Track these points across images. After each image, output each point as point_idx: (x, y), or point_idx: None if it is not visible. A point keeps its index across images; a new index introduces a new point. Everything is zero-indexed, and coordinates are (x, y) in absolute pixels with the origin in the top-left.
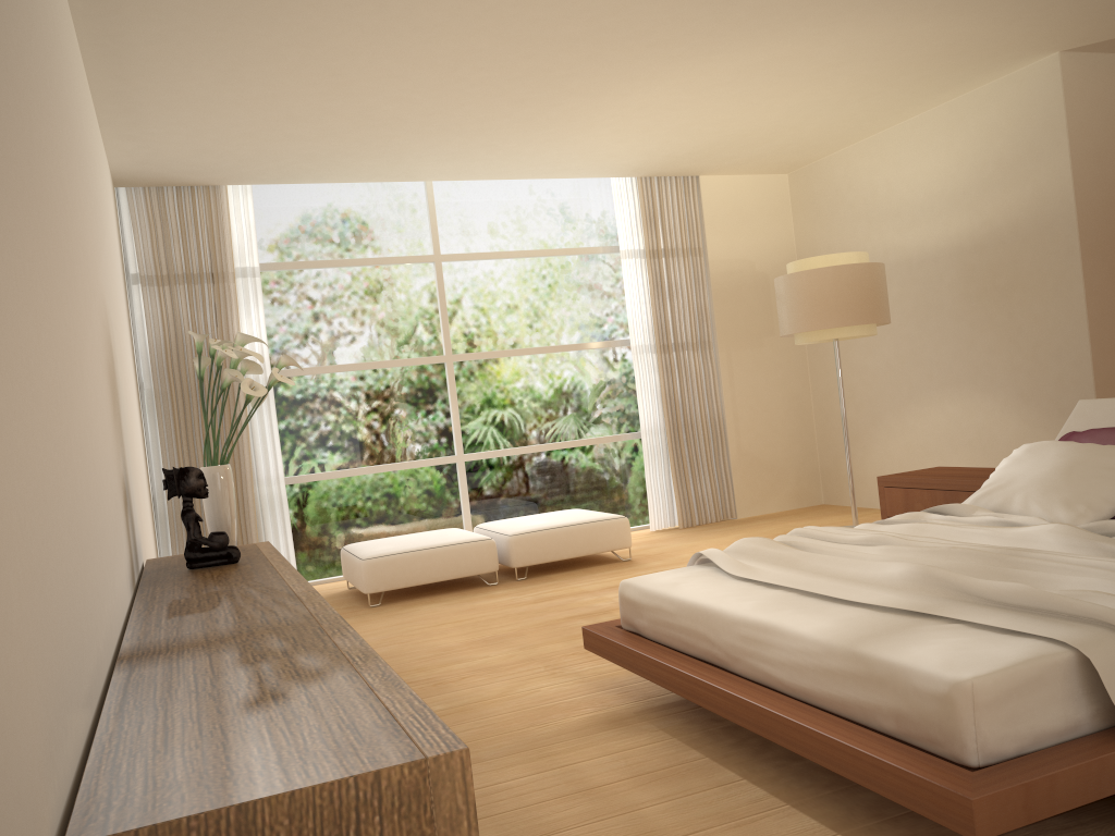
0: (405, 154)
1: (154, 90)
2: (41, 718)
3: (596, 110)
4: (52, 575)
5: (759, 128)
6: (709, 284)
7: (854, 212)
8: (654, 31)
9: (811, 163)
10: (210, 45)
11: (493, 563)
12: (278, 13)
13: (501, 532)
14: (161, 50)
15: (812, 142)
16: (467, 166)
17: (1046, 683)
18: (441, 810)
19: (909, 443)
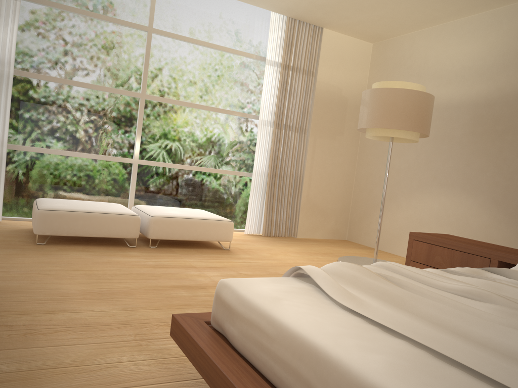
0: None
1: None
2: None
3: None
4: None
5: None
6: (313, 95)
7: (410, 72)
8: None
9: (389, 39)
10: None
11: (135, 232)
12: None
13: (147, 213)
14: None
15: (399, 19)
16: None
17: None
18: None
19: (410, 216)
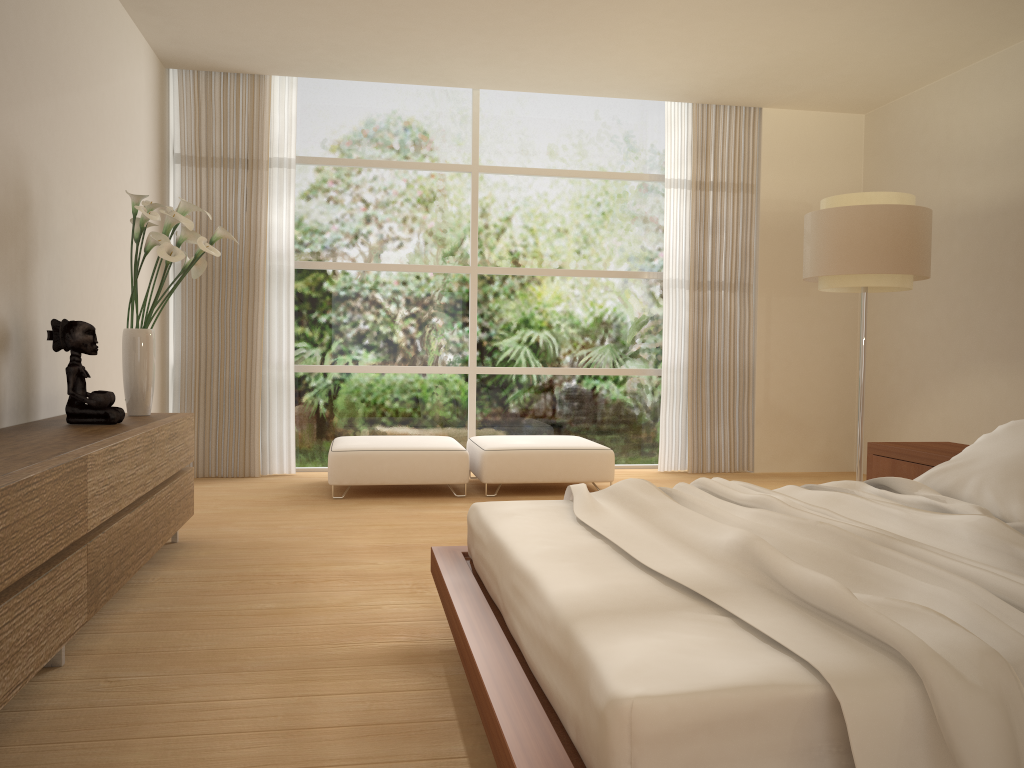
0: (432, 52)
1: None
2: None
3: (618, 12)
4: None
5: (815, 52)
6: (757, 224)
7: (925, 158)
8: None
9: (889, 103)
10: None
11: (463, 475)
12: None
13: (481, 446)
14: None
15: (884, 74)
16: (503, 73)
17: (768, 725)
18: None
19: (949, 417)
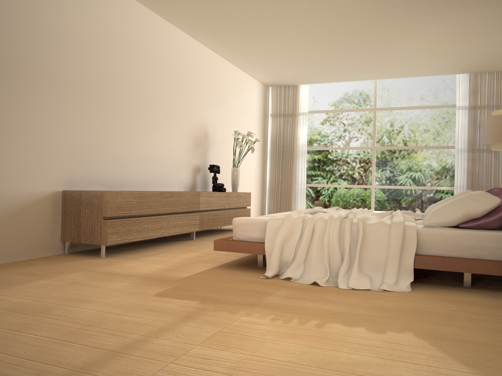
0: (345, 72)
1: (245, 61)
2: (67, 174)
3: (399, 52)
4: (88, 160)
5: (499, 50)
6: None
7: None
8: (377, 26)
9: None
10: (245, 49)
11: None
12: (251, 40)
13: None
14: (235, 52)
15: None
16: (376, 74)
17: (257, 225)
18: (103, 200)
19: None
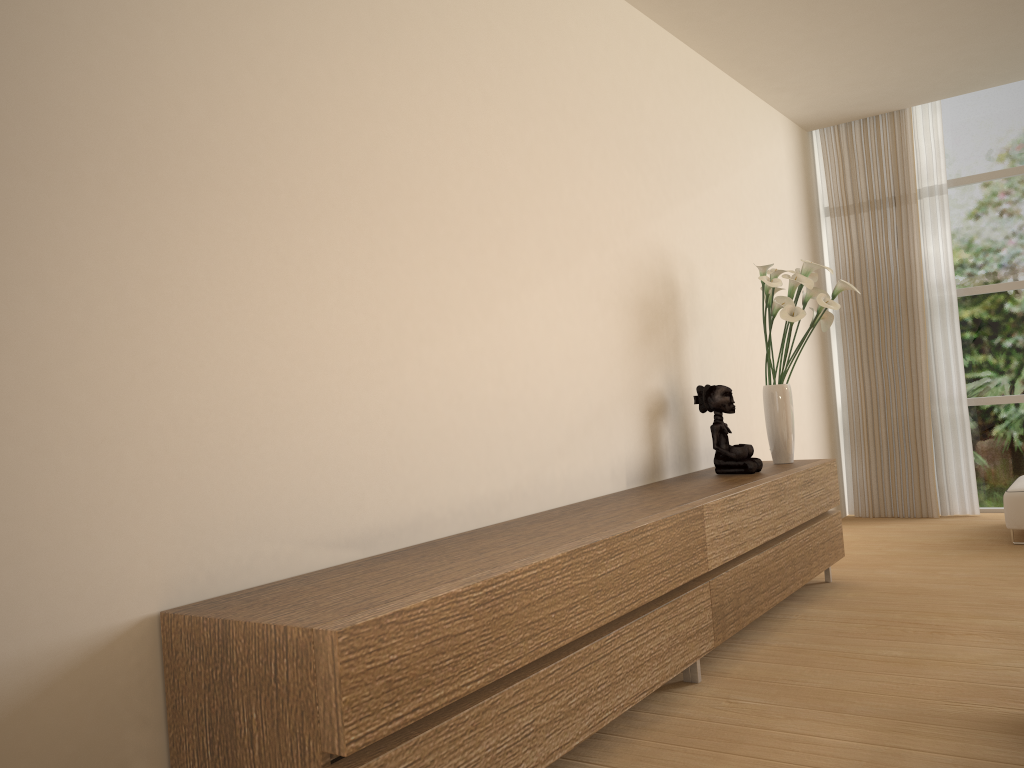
0: None
1: (759, 48)
2: (177, 537)
3: None
4: (268, 455)
5: None
6: None
7: None
8: None
9: None
10: None
11: None
12: None
13: None
14: (733, 15)
15: None
16: None
17: None
18: (319, 672)
19: None
